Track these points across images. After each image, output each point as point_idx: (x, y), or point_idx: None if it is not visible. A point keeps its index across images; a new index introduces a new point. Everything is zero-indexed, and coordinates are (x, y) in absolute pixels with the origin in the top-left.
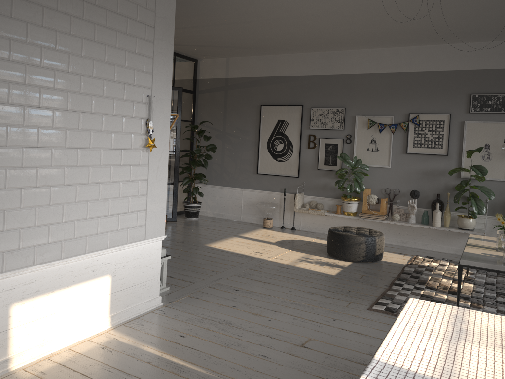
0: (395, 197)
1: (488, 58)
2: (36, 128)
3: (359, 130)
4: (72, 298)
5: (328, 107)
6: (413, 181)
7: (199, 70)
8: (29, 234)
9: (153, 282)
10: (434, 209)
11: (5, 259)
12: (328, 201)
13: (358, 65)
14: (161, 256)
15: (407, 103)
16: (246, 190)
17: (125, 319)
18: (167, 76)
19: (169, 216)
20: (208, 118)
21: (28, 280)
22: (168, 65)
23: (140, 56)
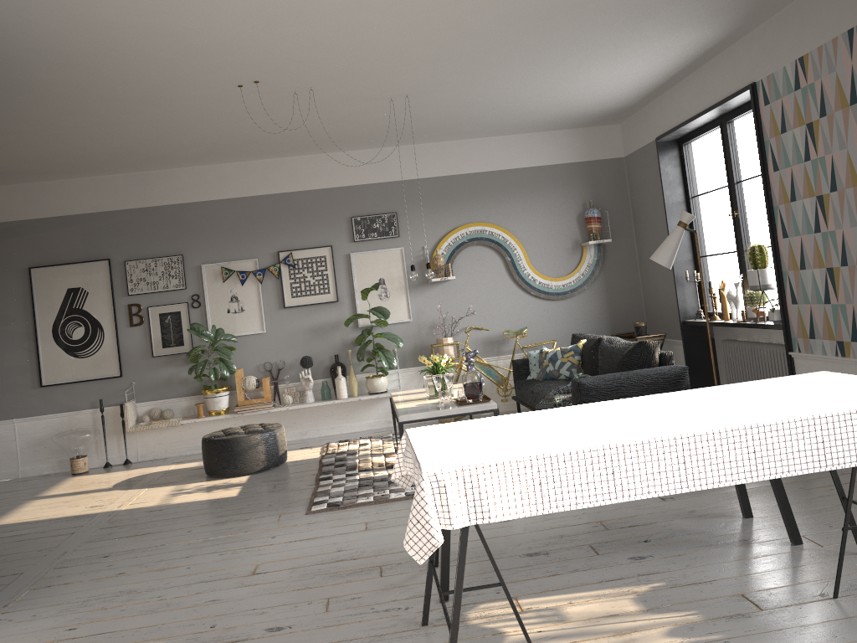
0: (280, 372)
1: (363, 170)
2: None
3: (210, 285)
4: None
5: (155, 258)
6: (300, 344)
7: None
8: None
9: None
10: (336, 377)
11: None
12: (180, 402)
13: (193, 190)
14: None
15: (272, 238)
16: (24, 420)
17: None
18: None
19: None
20: None
21: None
22: None
23: None
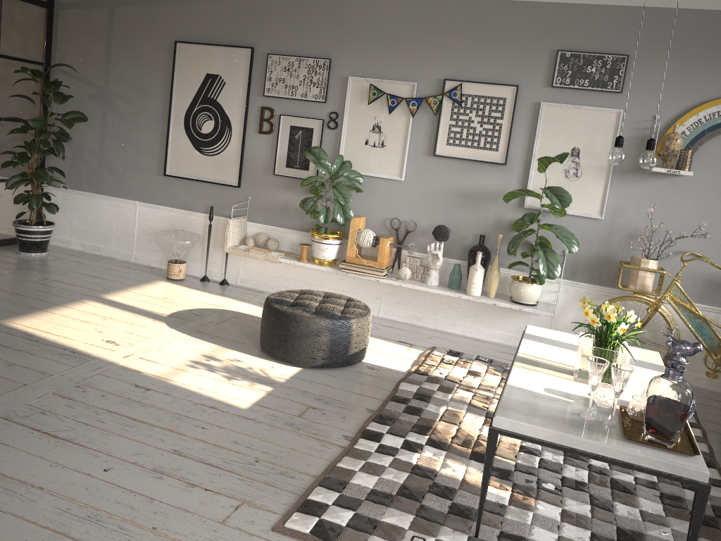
0: (408, 235)
1: None
2: None
3: (353, 105)
4: None
5: (300, 56)
6: (442, 208)
7: None
8: None
9: None
10: (473, 264)
11: None
12: (290, 235)
13: None
14: None
15: (442, 59)
16: (144, 205)
17: None
18: None
19: None
20: (76, 60)
21: None
22: None
23: None
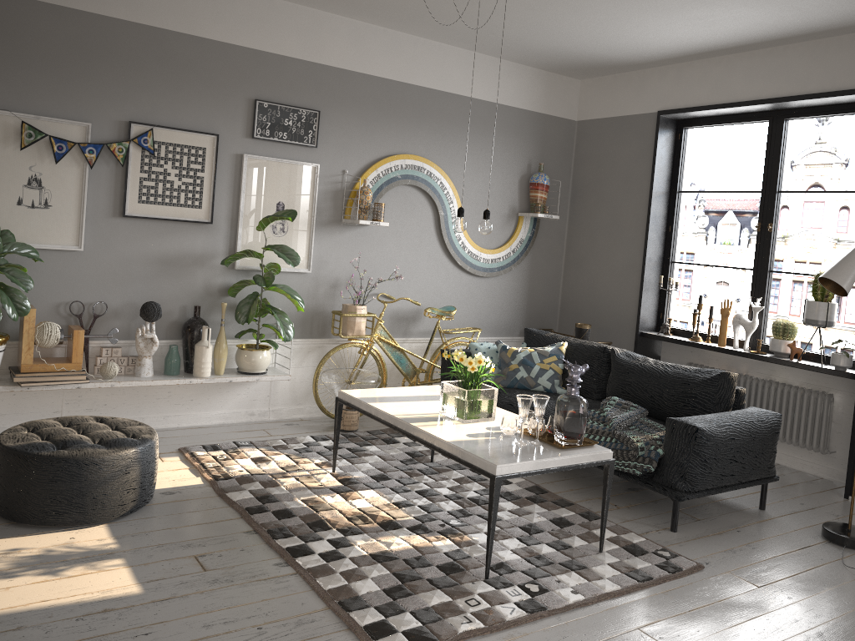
0: (95, 320)
1: (285, 34)
2: None
3: None
4: None
5: None
6: (138, 280)
7: None
8: None
9: None
10: (195, 341)
11: None
12: None
13: None
14: None
15: (123, 96)
16: None
17: None
18: None
19: None
20: None
21: None
22: None
23: None
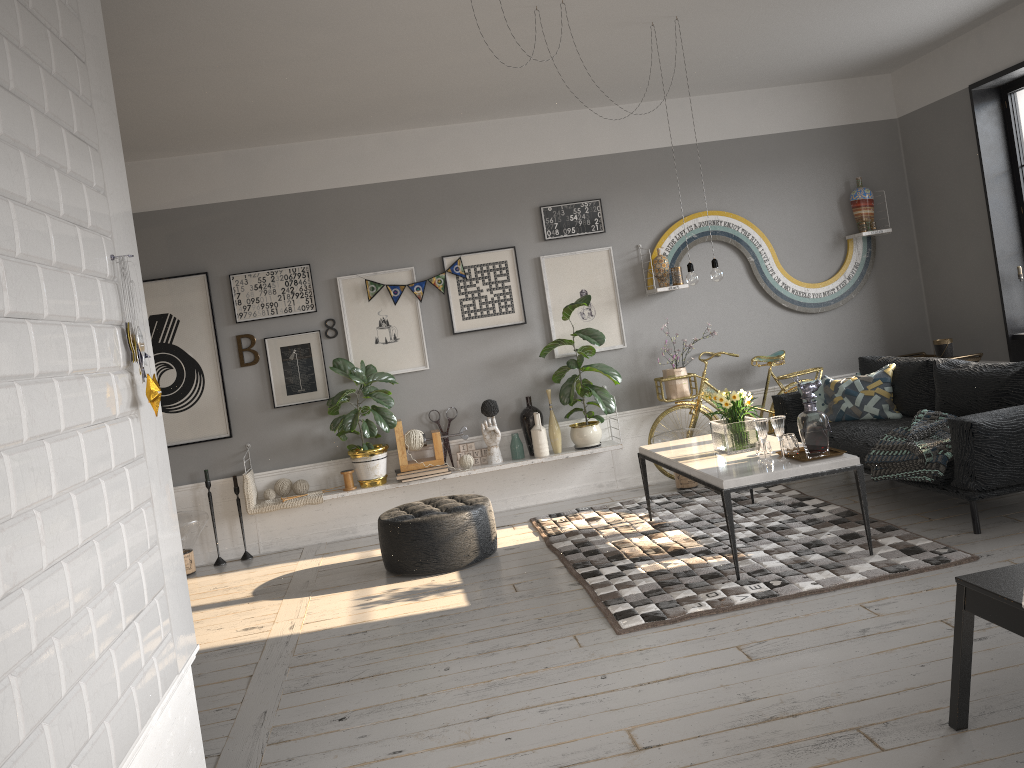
0: (450, 423)
1: (553, 142)
2: None
3: (350, 306)
4: None
5: (272, 269)
6: (476, 384)
7: None
8: None
9: None
10: (531, 427)
11: None
12: (314, 470)
13: (320, 173)
14: None
15: (433, 238)
16: None
17: None
18: (125, 200)
19: None
20: None
21: None
22: (121, 172)
23: (83, 143)
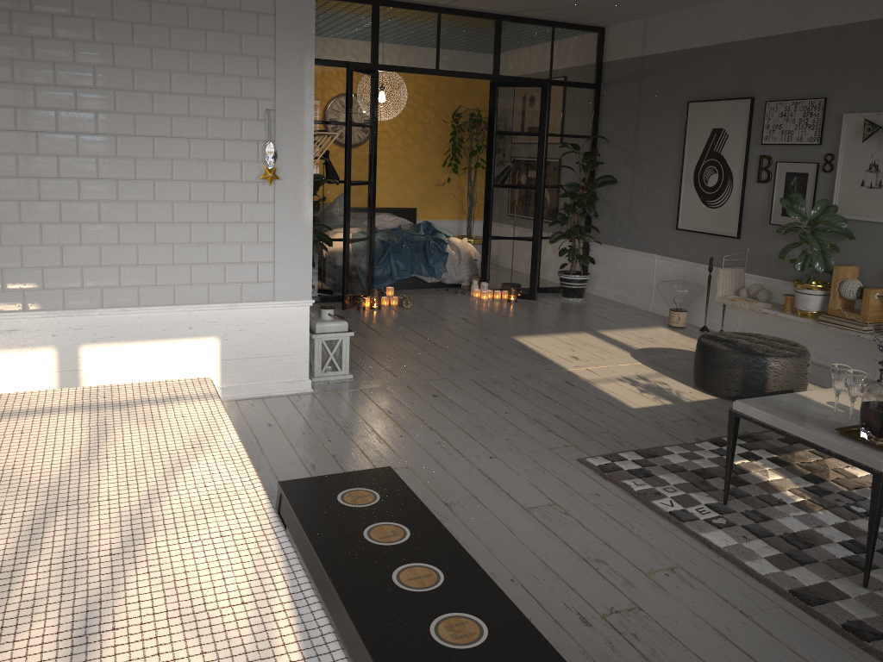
0: None
1: None
2: (94, 158)
3: (848, 144)
4: (161, 354)
5: (795, 100)
6: None
7: (607, 47)
8: (94, 274)
9: (295, 359)
10: None
11: (66, 296)
12: (785, 286)
13: (857, 5)
14: (338, 330)
15: None
16: (660, 257)
17: (243, 396)
18: (305, 79)
19: (525, 291)
20: (614, 130)
21: (99, 323)
22: (305, 65)
23: (250, 58)
